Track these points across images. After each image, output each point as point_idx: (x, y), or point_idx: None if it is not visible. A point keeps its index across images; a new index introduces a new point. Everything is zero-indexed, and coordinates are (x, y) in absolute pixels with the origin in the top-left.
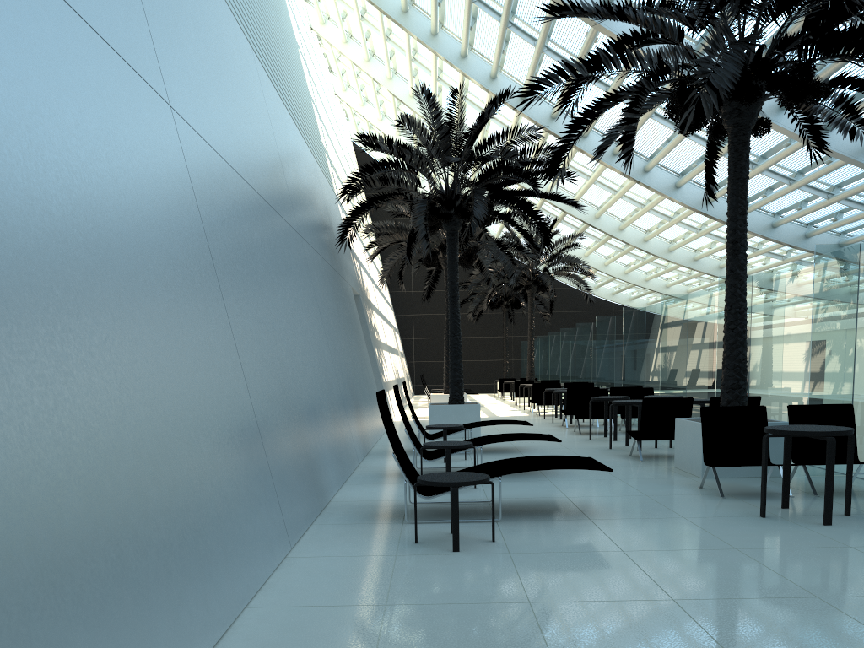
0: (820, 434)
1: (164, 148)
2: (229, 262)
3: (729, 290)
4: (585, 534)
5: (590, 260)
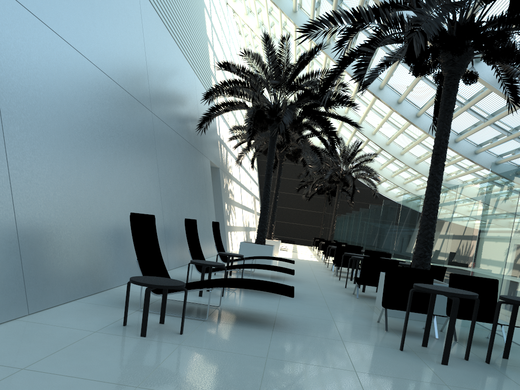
0: (449, 294)
1: None
2: (26, 99)
3: (428, 188)
4: (255, 340)
5: (382, 172)
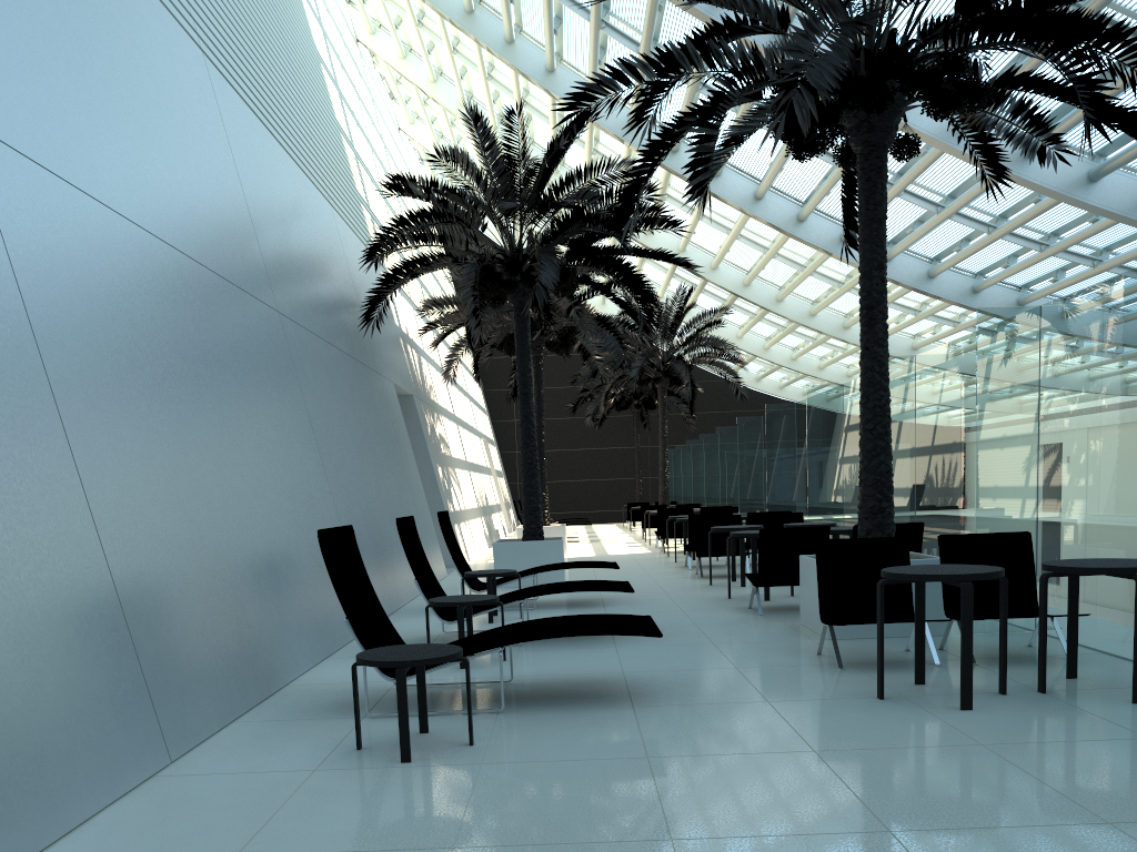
0: (952, 579)
1: None
2: (82, 347)
3: (864, 376)
4: (610, 731)
5: (744, 342)
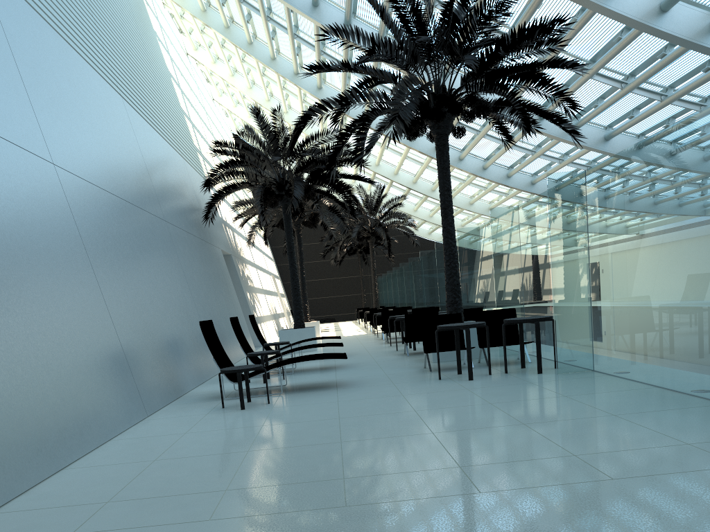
0: (461, 327)
1: (50, 191)
2: (99, 250)
3: (444, 240)
4: (325, 396)
5: (418, 213)
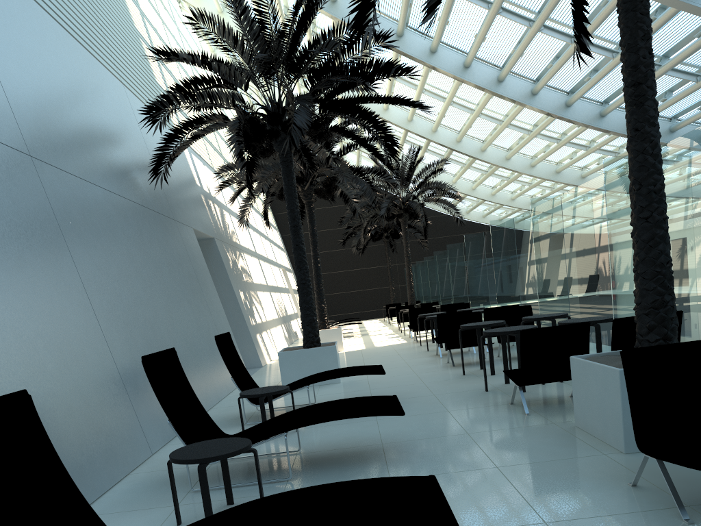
0: None
1: None
2: None
3: (635, 160)
4: None
5: (458, 186)
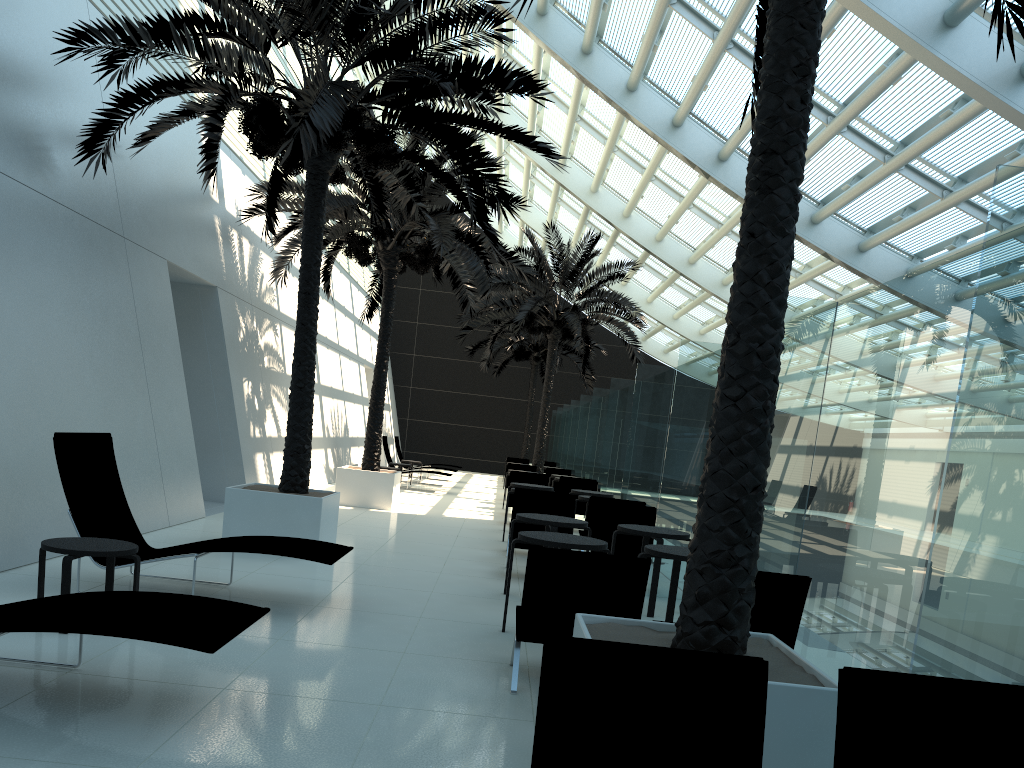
0: None
1: None
2: None
3: (739, 290)
4: None
5: (653, 308)
